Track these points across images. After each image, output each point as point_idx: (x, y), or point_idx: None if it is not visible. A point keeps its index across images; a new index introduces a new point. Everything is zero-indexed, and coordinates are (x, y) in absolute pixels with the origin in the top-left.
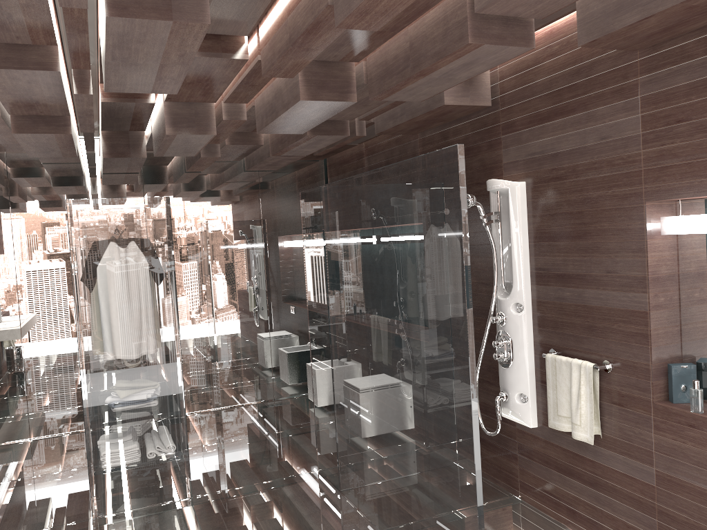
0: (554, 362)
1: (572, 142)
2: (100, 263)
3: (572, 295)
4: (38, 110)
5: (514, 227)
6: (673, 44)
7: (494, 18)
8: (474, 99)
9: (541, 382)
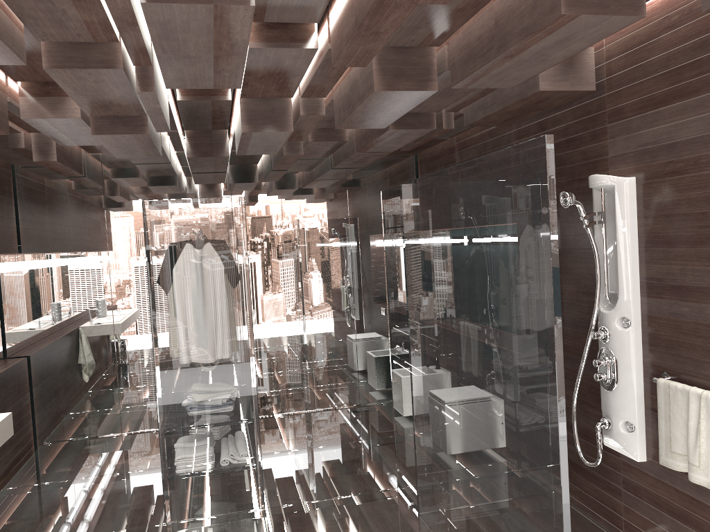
0: (668, 389)
1: (694, 129)
2: (175, 265)
3: (691, 310)
4: (114, 111)
5: (620, 229)
6: None
7: None
8: (575, 83)
9: (651, 410)
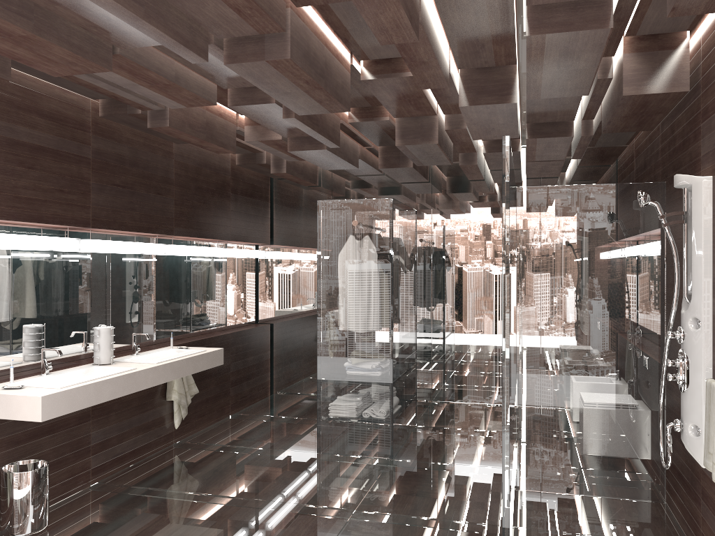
0: (710, 389)
1: None
2: (336, 251)
3: None
4: (298, 133)
5: (695, 229)
6: None
7: (558, 6)
8: (665, 86)
9: None
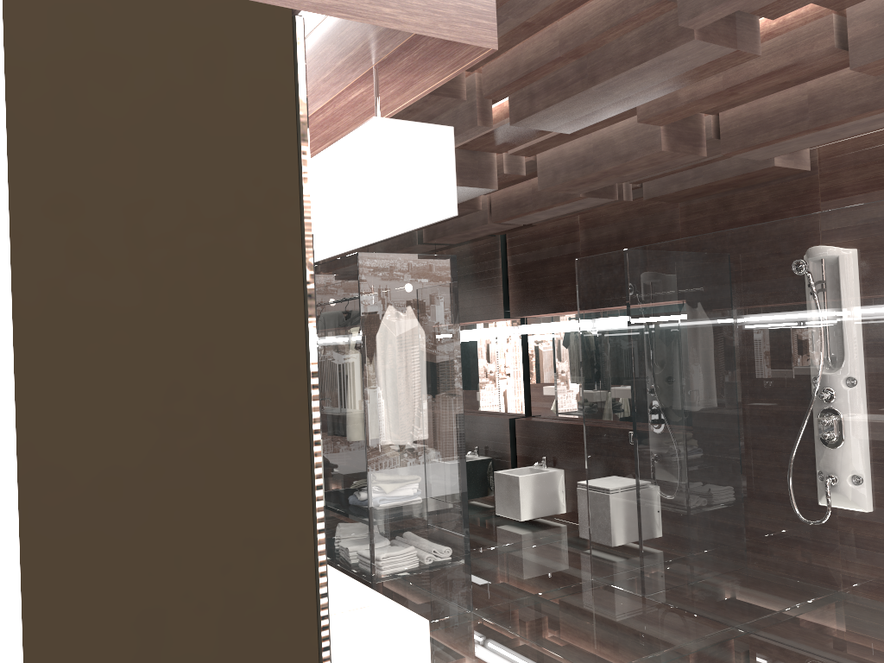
0: None
1: None
2: (389, 329)
3: None
4: None
5: None
6: None
7: None
8: (797, 163)
9: None
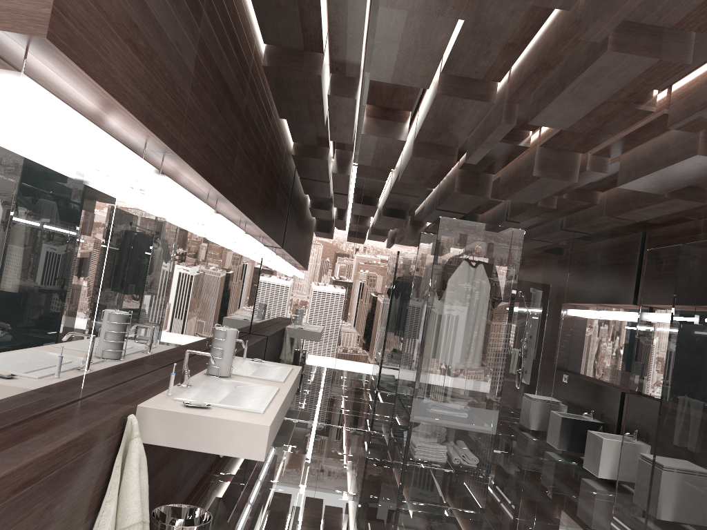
0: None
1: None
2: (454, 276)
3: None
4: (439, 139)
5: None
6: None
7: None
8: None
9: None
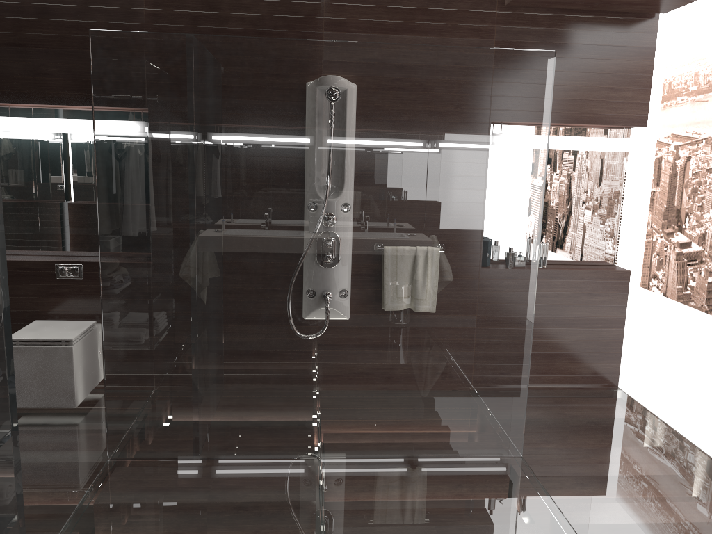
0: None
1: None
2: None
3: None
4: None
5: None
6: (526, 11)
7: None
8: None
9: None
